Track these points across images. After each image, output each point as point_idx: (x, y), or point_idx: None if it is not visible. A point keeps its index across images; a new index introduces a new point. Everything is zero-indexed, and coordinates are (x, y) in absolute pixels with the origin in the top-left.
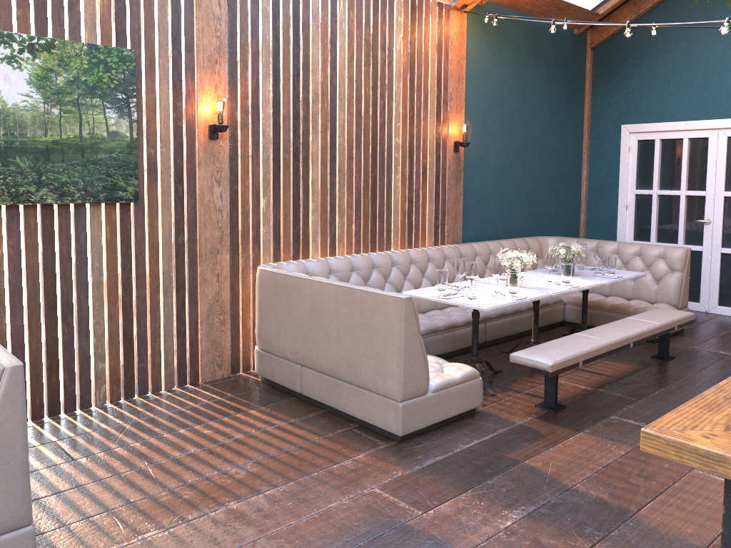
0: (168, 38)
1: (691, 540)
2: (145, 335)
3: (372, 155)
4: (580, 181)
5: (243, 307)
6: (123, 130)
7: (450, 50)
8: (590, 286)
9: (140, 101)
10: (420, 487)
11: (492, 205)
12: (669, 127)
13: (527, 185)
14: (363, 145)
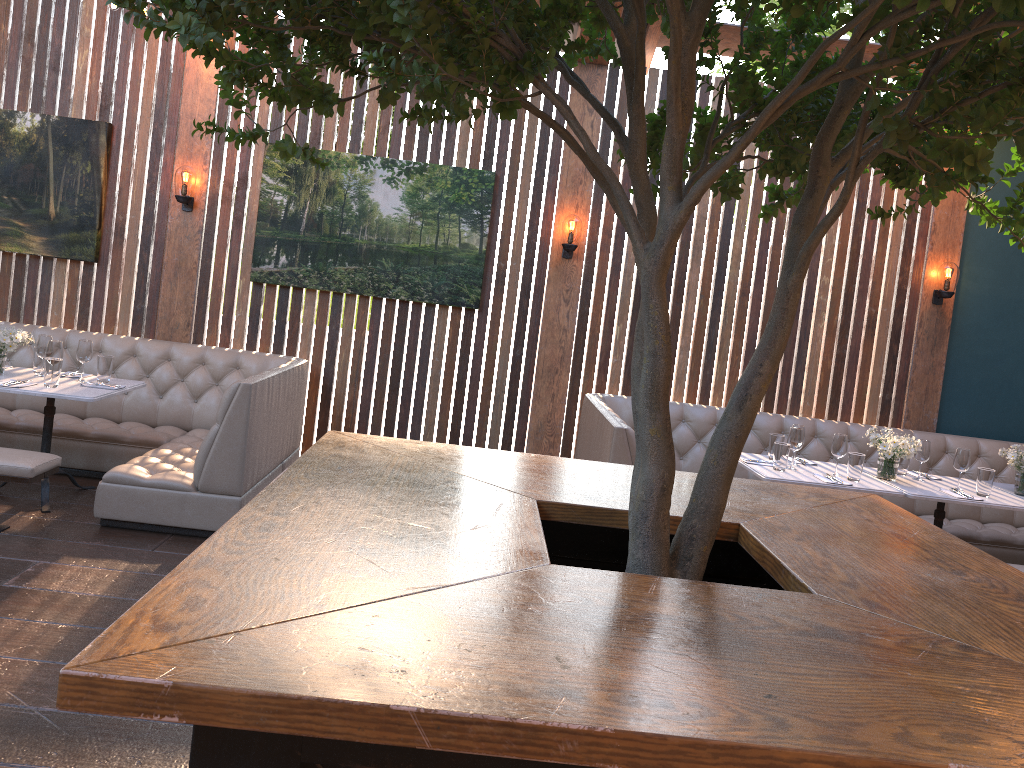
0: (532, 160)
1: None
2: (470, 435)
3: None
4: None
5: (577, 435)
6: (474, 243)
7: None
8: (1008, 506)
9: (497, 218)
10: None
11: (1016, 390)
12: None
13: None
14: (767, 281)
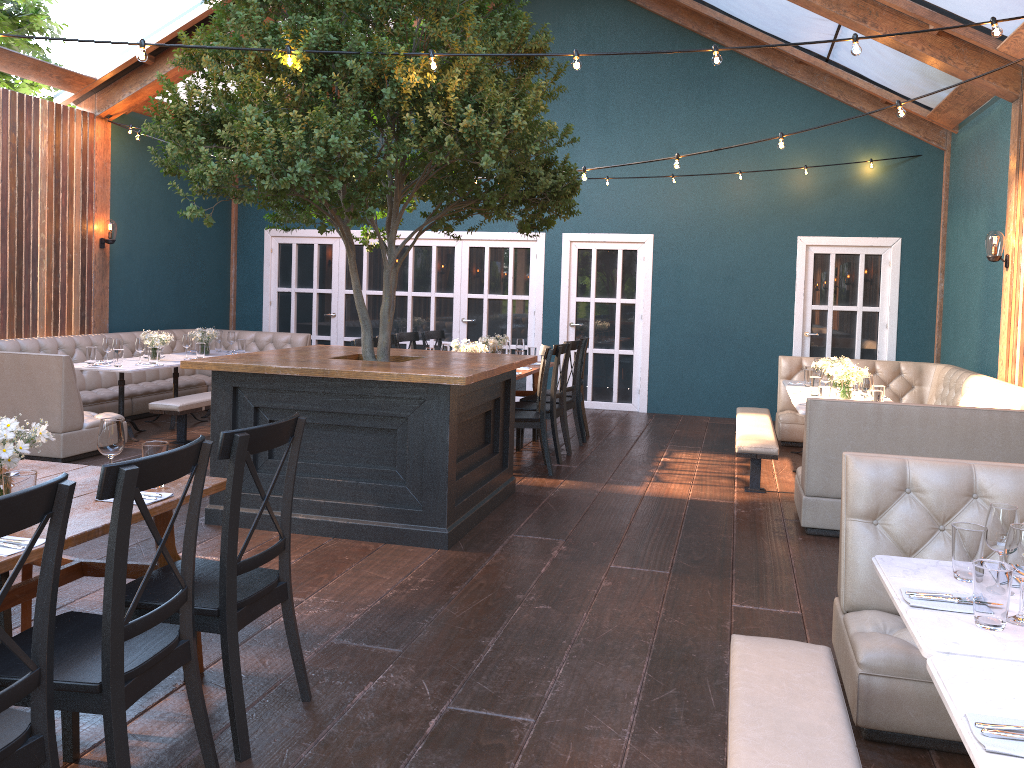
0: None
1: None
2: None
3: (18, 249)
4: (229, 279)
5: None
6: None
7: (96, 154)
8: None
9: None
10: None
11: (140, 298)
12: (303, 233)
13: (174, 281)
14: (9, 239)
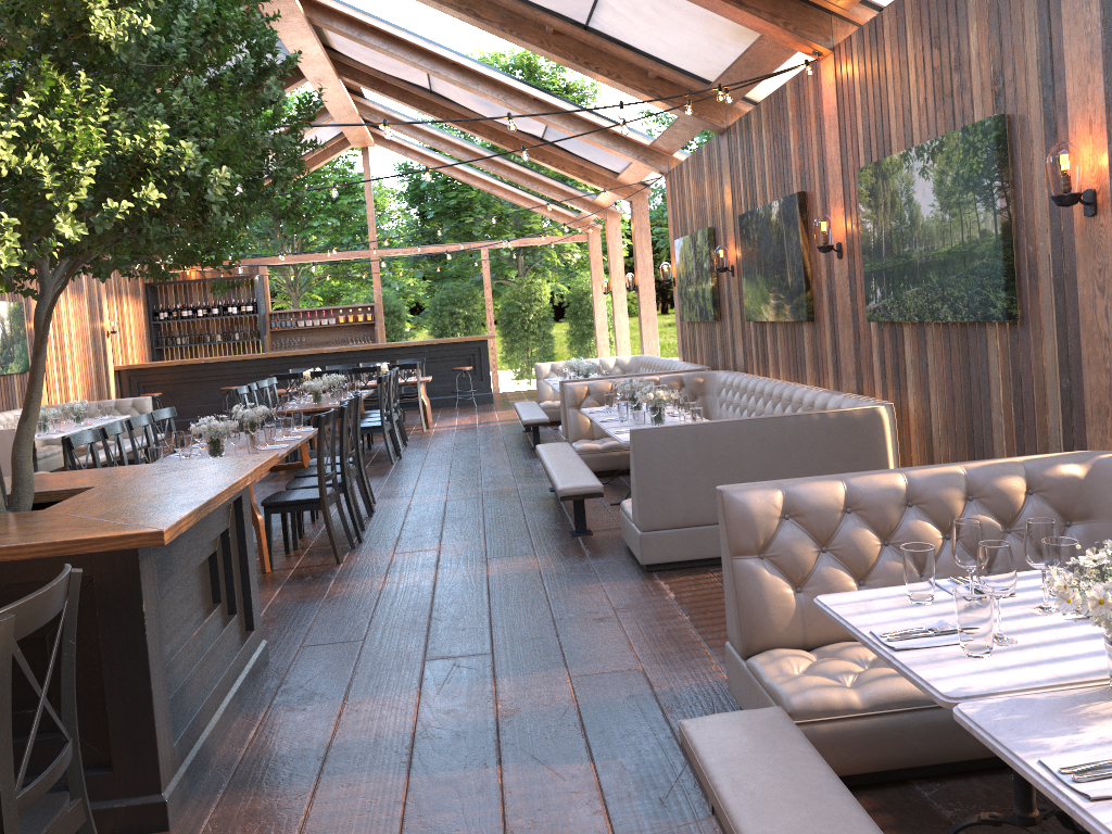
0: (1036, 74)
1: (334, 779)
2: None
3: None
4: None
5: None
6: (989, 227)
7: None
8: None
9: (1017, 179)
10: (615, 687)
11: None
12: None
13: None
14: None
